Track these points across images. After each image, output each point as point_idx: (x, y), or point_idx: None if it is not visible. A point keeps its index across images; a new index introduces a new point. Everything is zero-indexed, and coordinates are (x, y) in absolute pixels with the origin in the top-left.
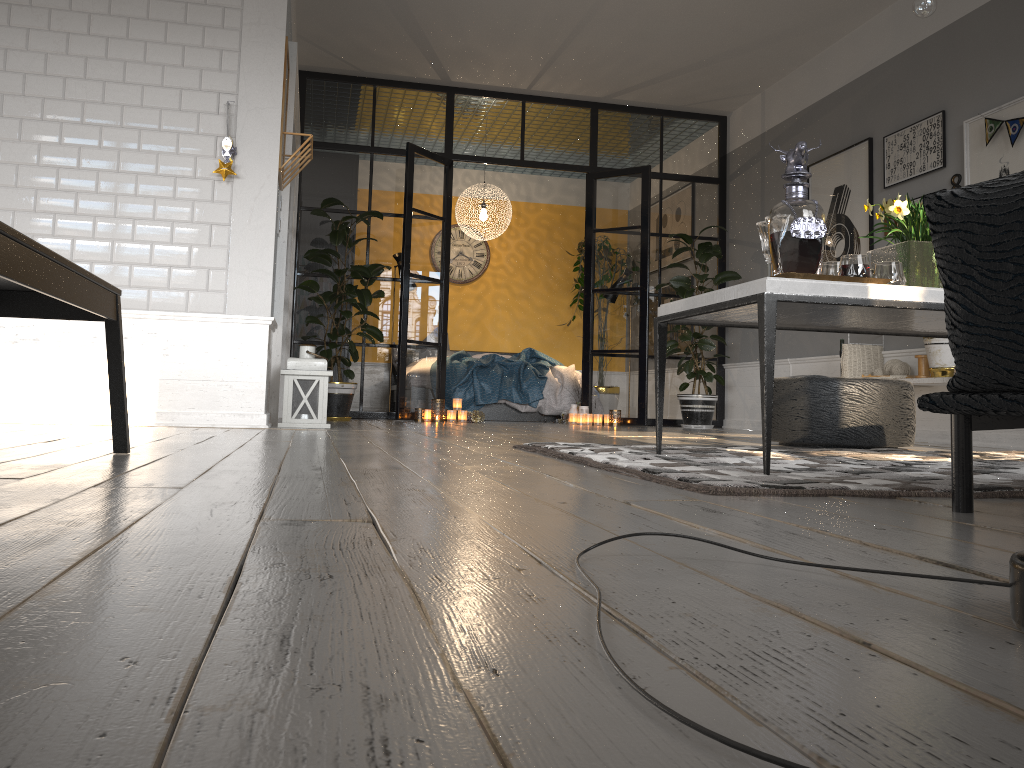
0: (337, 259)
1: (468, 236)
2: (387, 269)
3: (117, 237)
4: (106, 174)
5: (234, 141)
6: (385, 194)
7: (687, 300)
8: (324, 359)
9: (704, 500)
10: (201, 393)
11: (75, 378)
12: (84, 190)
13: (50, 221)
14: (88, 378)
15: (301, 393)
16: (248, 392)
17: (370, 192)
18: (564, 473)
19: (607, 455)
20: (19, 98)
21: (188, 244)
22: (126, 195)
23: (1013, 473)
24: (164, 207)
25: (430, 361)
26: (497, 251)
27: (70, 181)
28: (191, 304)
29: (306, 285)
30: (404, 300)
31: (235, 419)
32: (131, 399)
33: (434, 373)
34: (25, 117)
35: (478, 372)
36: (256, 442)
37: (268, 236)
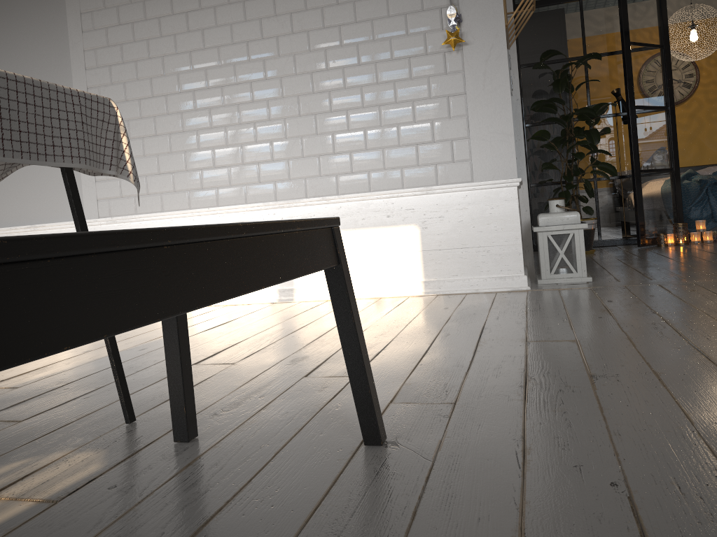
0: (562, 106)
1: (674, 60)
2: (609, 106)
3: (367, 125)
4: (350, 69)
5: (457, 8)
6: (598, 36)
7: None
8: (576, 211)
9: None
10: (461, 260)
11: (353, 257)
12: (334, 88)
13: (312, 122)
14: (363, 256)
15: (557, 248)
16: (505, 255)
17: (583, 37)
18: None
19: None
20: (272, 18)
21: (429, 120)
22: (369, 85)
23: None
24: (403, 89)
25: (664, 187)
26: (706, 69)
27: (322, 82)
28: (440, 177)
29: (537, 135)
30: (632, 133)
31: (496, 283)
32: (401, 271)
33: (670, 197)
34: (279, 34)
35: (712, 189)
36: (537, 352)
37: (504, 97)
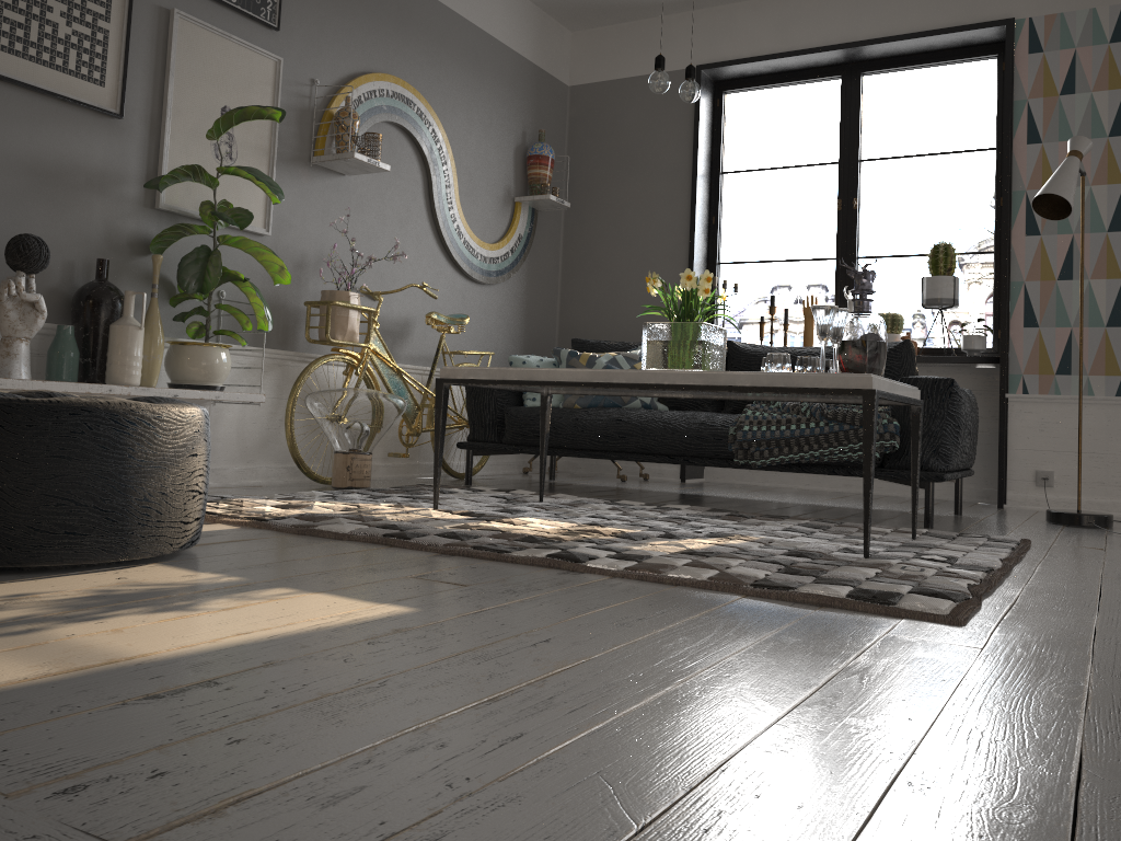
0: None
1: None
2: None
3: None
4: None
5: None
6: None
7: (891, 382)
8: None
9: (1049, 543)
10: None
11: None
12: None
13: None
14: None
15: None
16: None
17: None
18: (1082, 562)
19: (977, 557)
20: None
21: None
22: None
23: (684, 516)
24: None
25: None
26: None
27: None
28: None
29: None
30: None
31: None
32: None
33: None
34: None
35: None
36: None
37: None
